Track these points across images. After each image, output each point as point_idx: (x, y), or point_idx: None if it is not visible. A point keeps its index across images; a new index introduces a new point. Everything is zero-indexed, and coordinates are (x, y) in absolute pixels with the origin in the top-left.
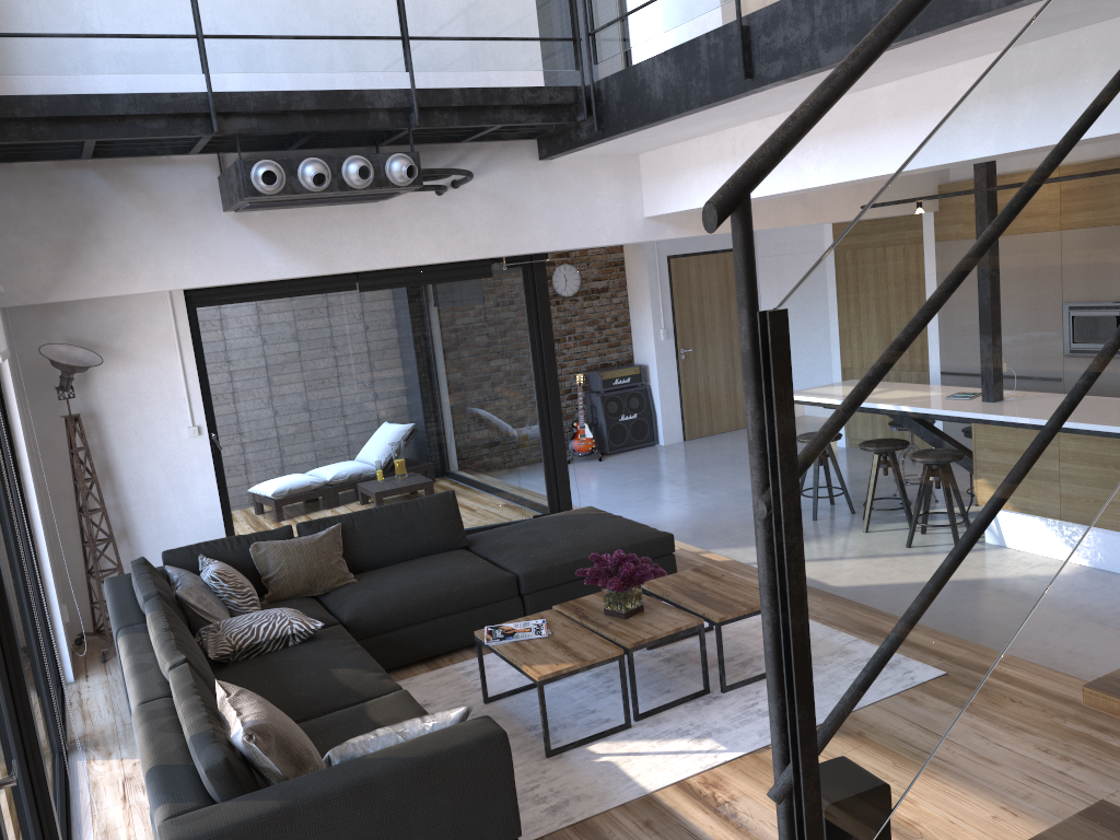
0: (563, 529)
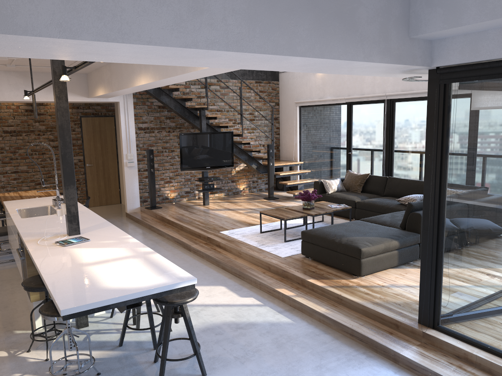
0: (356, 229)
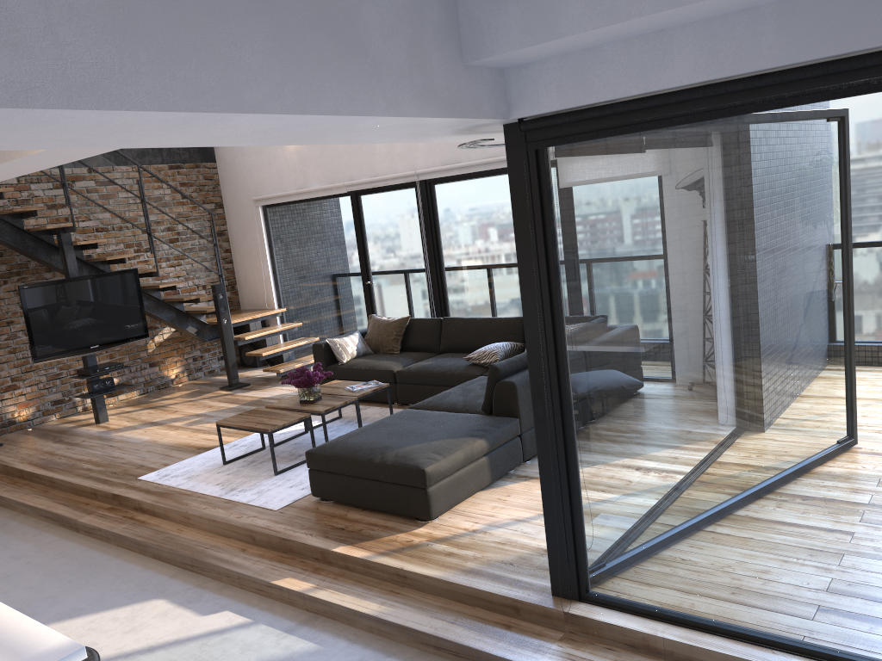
0: (407, 428)
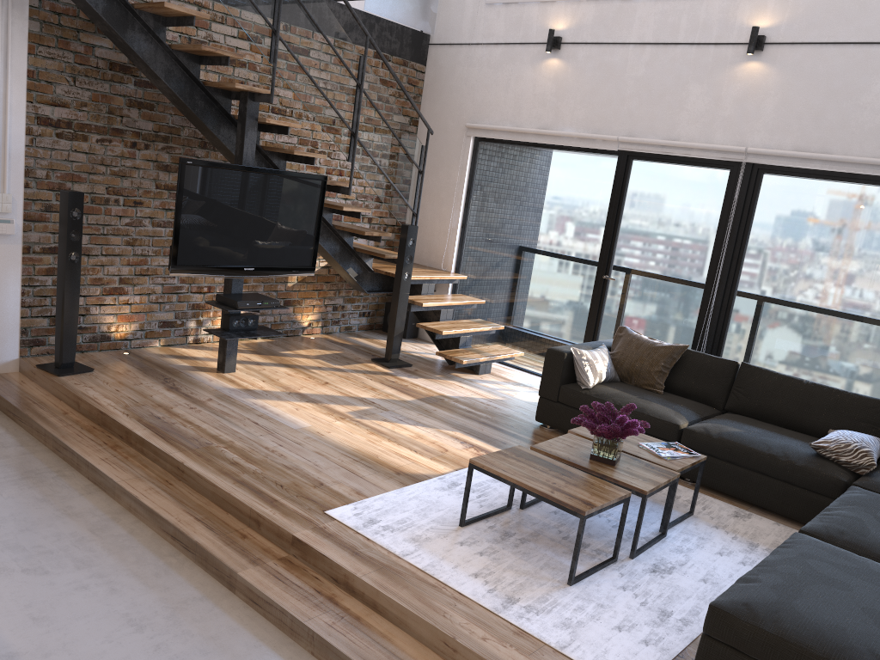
0: None
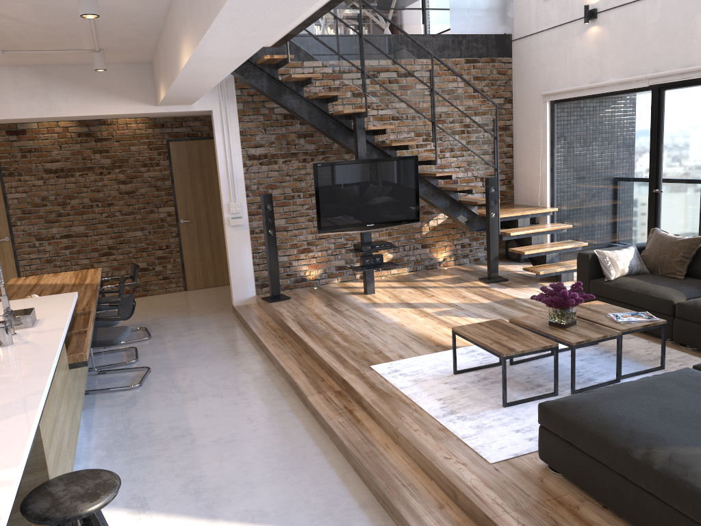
0: (690, 409)
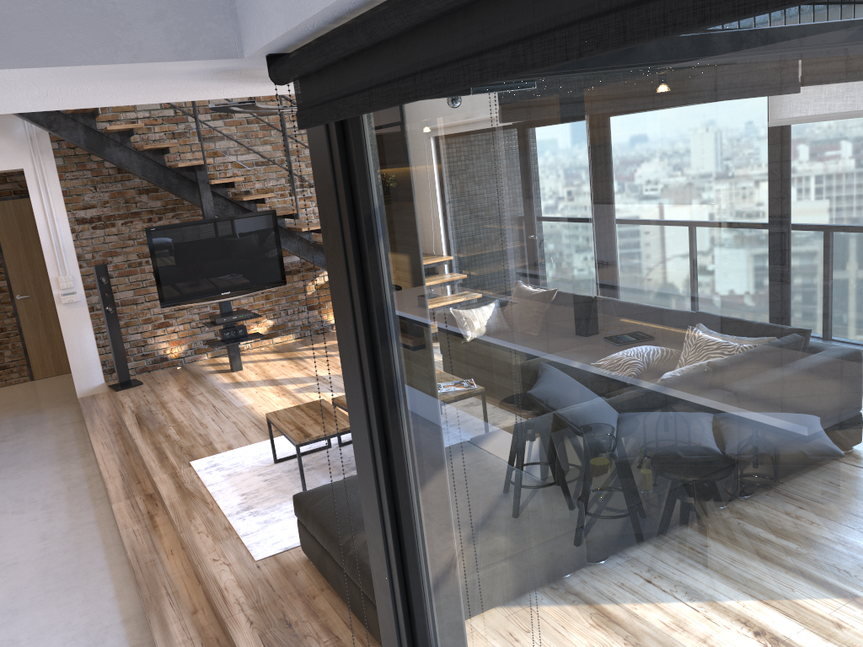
0: None
